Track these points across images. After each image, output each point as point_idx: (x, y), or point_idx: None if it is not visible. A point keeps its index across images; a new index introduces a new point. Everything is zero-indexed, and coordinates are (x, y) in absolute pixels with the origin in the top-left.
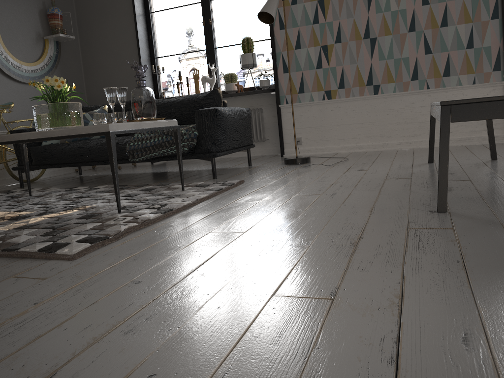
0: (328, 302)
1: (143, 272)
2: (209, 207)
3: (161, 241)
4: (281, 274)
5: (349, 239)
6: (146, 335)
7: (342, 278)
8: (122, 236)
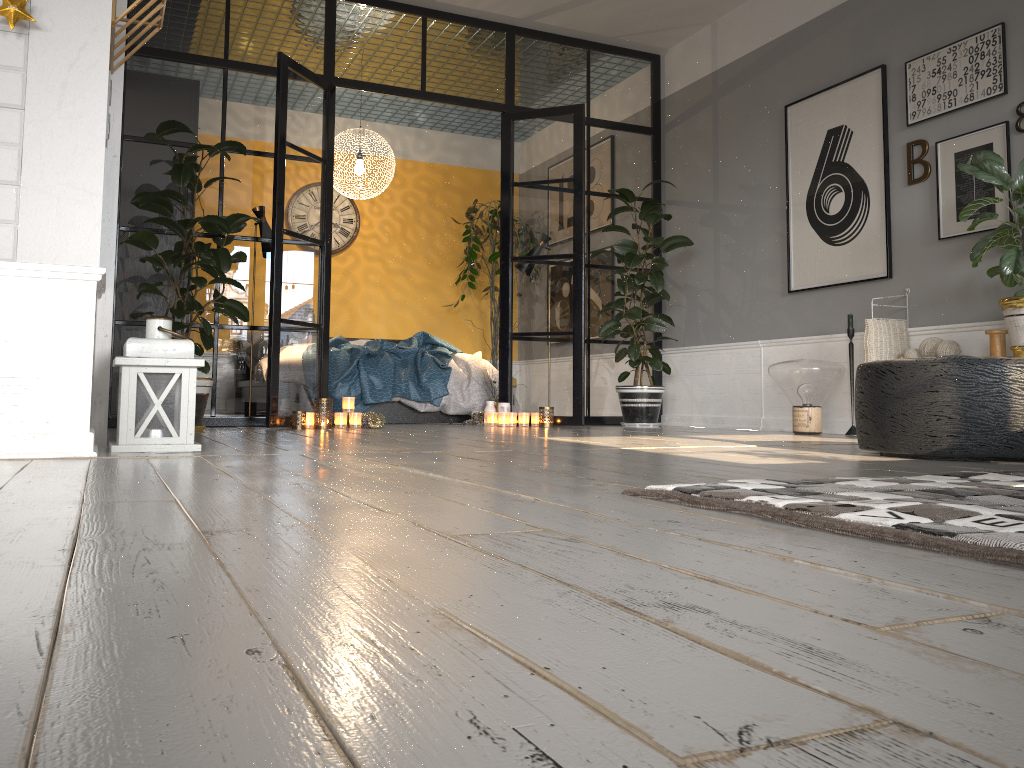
0: (88, 502)
1: (438, 496)
2: (922, 572)
3: (591, 514)
4: (194, 507)
5: (102, 543)
6: (271, 484)
7: (80, 512)
8: (706, 505)
